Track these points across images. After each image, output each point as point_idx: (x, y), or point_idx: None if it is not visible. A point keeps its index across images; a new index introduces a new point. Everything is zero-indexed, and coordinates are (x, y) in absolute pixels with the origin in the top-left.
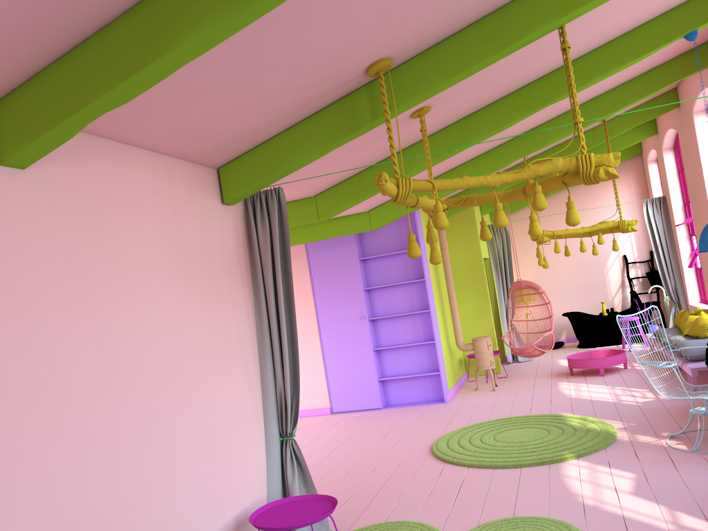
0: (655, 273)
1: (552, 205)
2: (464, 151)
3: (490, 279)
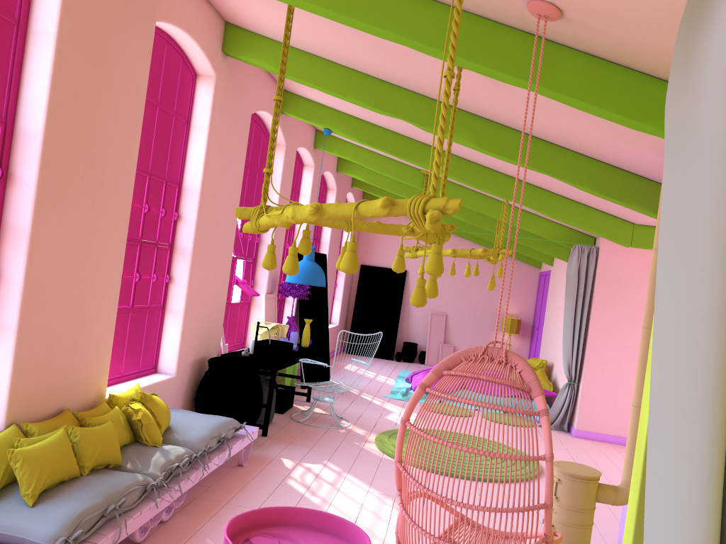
0: None
1: None
2: None
3: None
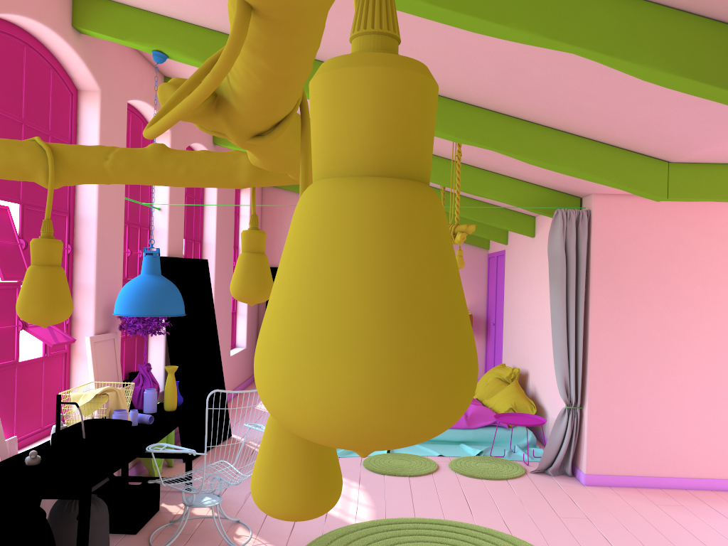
0: None
1: None
2: (495, 39)
3: None
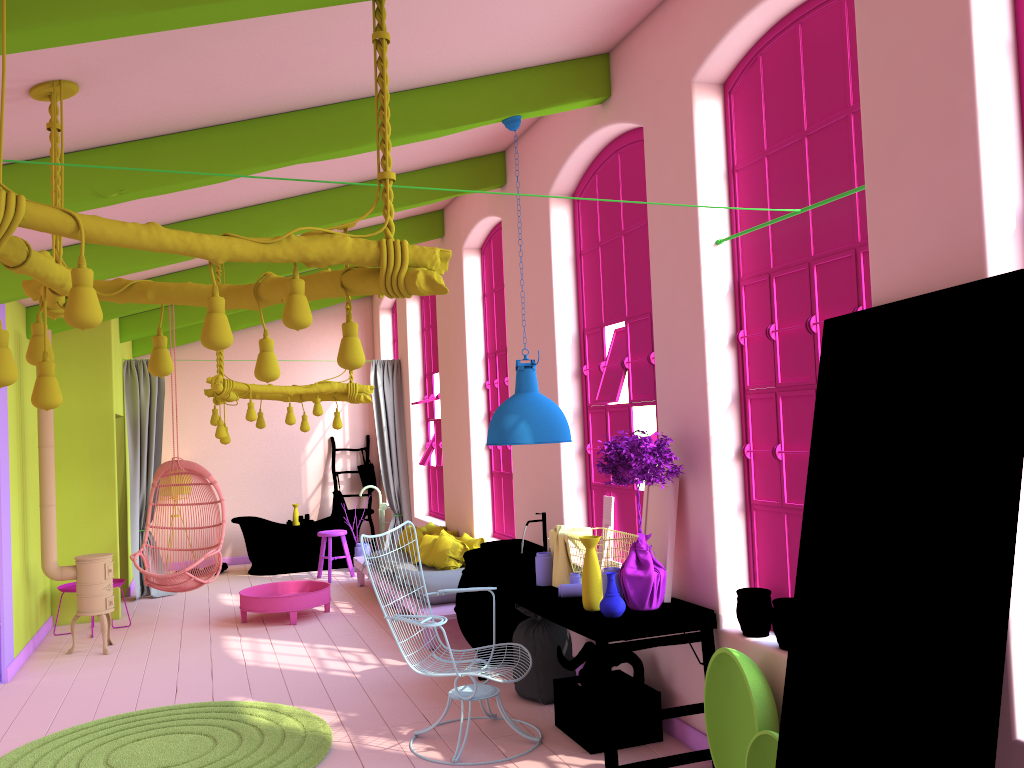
0: (371, 468)
1: (237, 346)
2: (120, 211)
3: (120, 453)
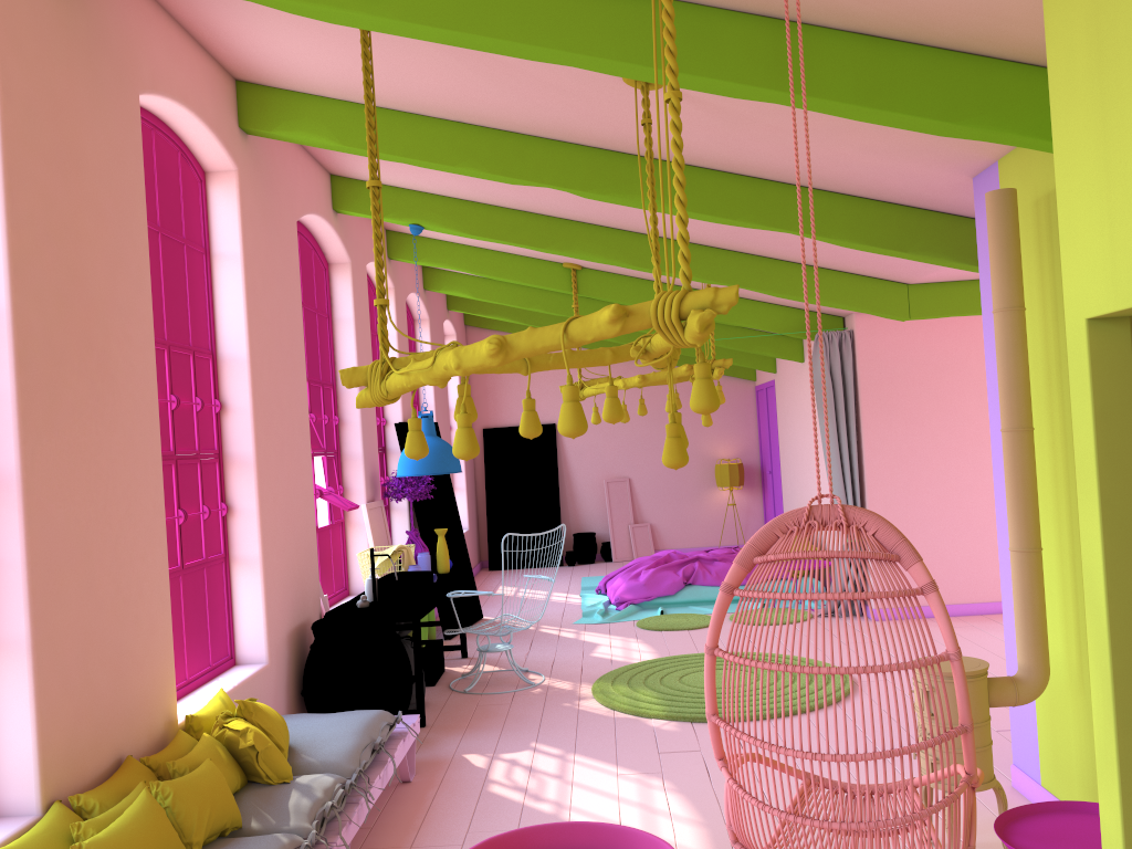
0: None
1: None
2: None
3: None
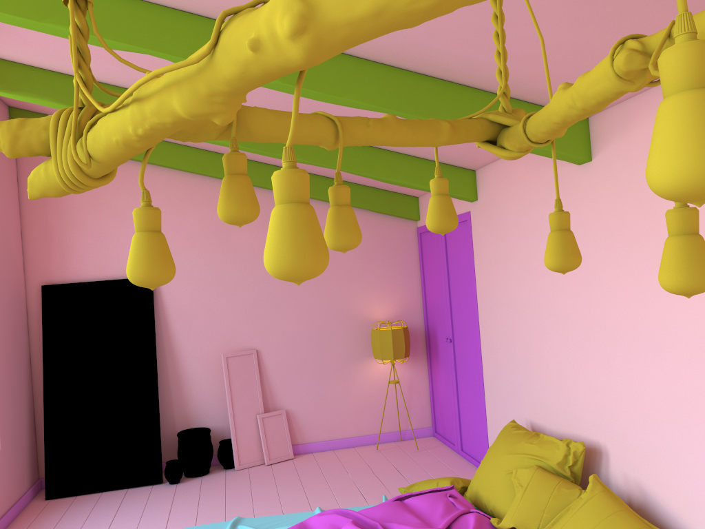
0: None
1: None
2: None
3: None
